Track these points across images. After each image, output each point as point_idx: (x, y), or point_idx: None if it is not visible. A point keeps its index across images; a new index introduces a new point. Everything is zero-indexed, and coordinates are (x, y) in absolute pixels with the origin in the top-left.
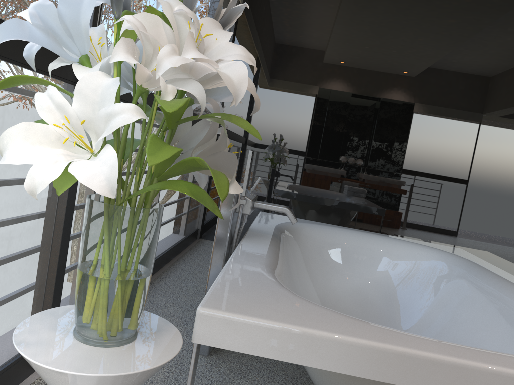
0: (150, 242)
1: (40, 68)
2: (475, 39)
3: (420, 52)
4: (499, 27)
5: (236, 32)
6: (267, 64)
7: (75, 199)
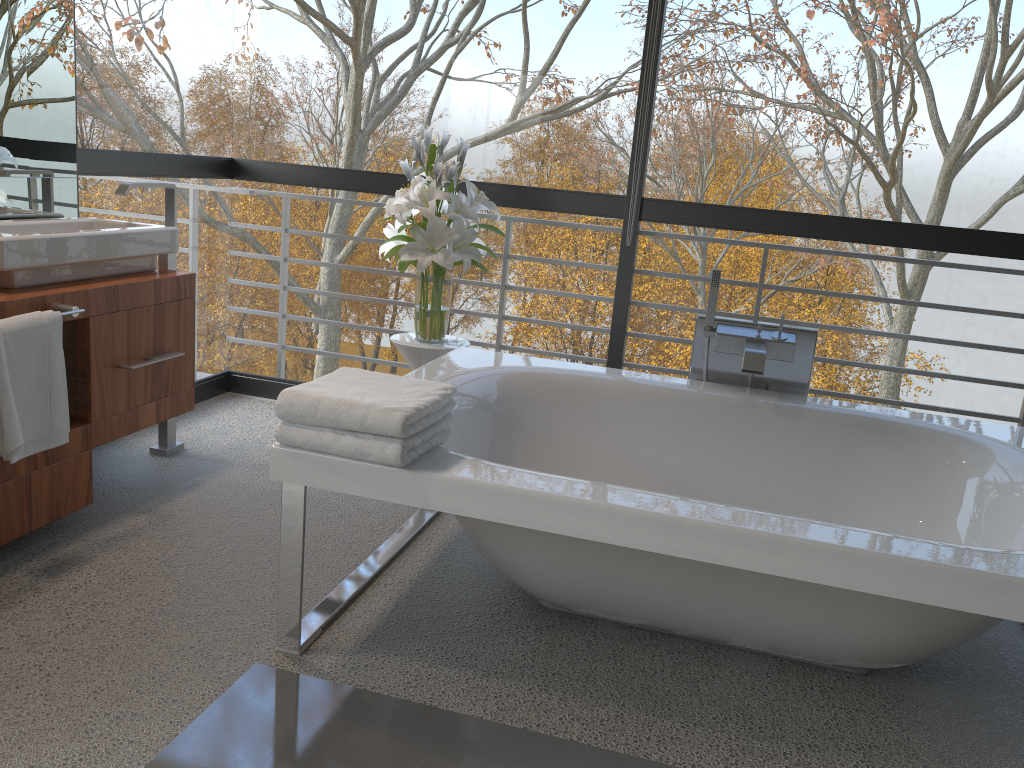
0: (421, 290)
1: (570, 210)
2: None
3: None
4: None
5: None
6: None
7: (626, 316)
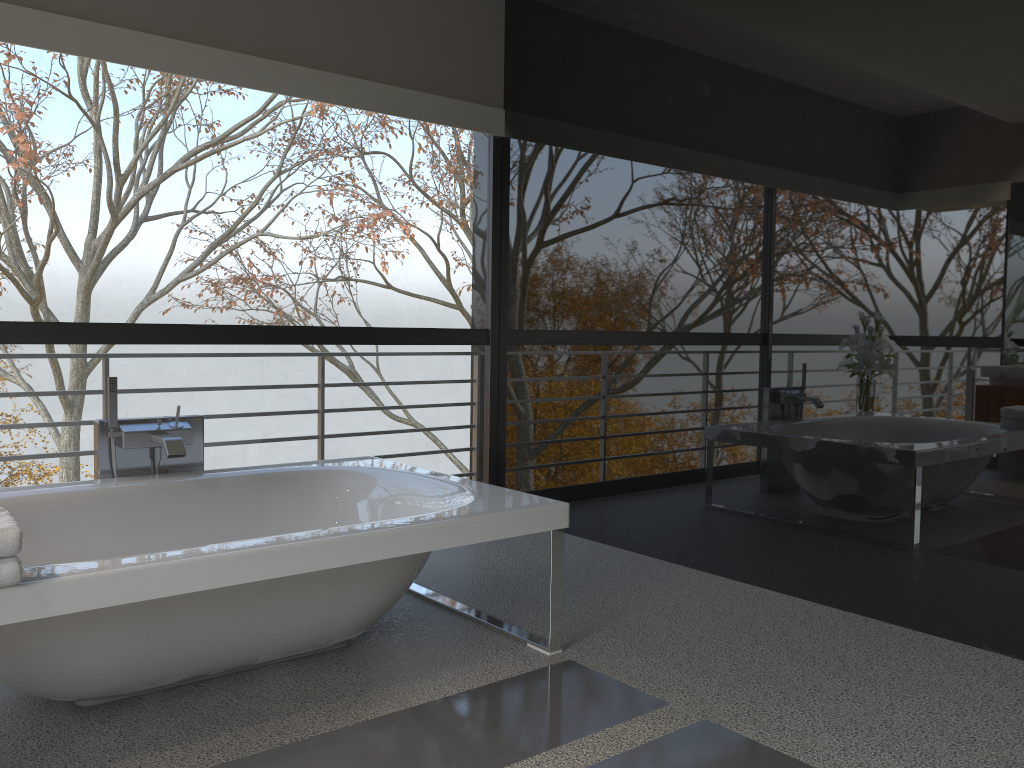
0: None
1: None
2: (836, 48)
3: (740, 117)
4: (881, 0)
5: (502, 181)
6: (539, 217)
7: None
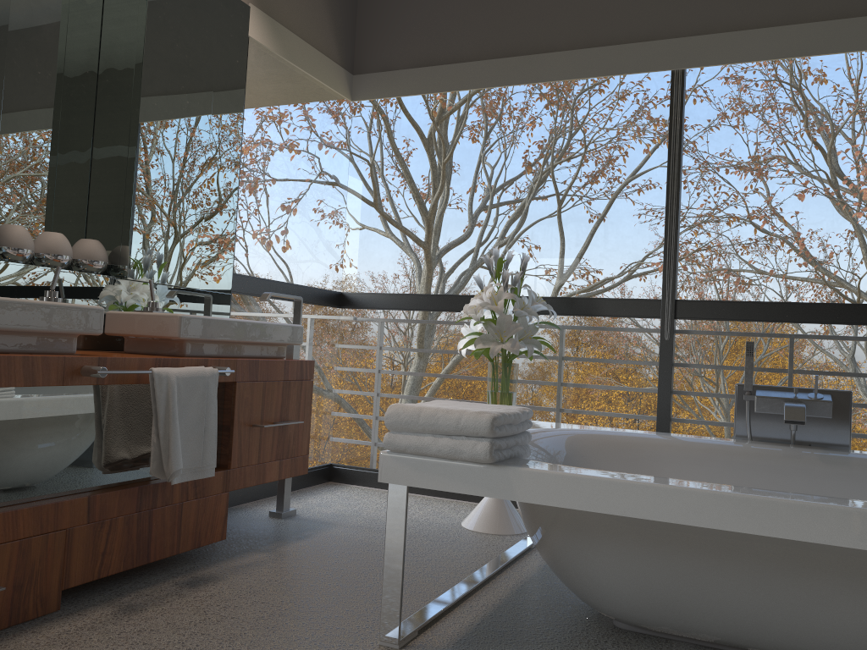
0: (493, 376)
1: (614, 314)
2: None
3: None
4: None
5: None
6: None
7: (670, 400)
